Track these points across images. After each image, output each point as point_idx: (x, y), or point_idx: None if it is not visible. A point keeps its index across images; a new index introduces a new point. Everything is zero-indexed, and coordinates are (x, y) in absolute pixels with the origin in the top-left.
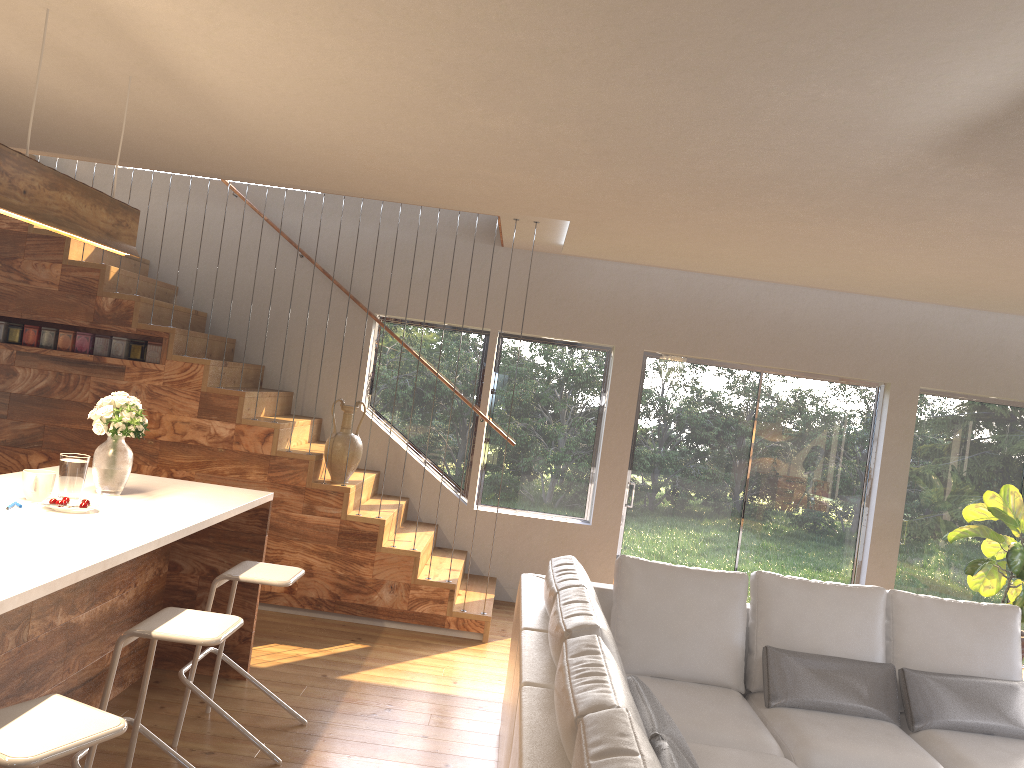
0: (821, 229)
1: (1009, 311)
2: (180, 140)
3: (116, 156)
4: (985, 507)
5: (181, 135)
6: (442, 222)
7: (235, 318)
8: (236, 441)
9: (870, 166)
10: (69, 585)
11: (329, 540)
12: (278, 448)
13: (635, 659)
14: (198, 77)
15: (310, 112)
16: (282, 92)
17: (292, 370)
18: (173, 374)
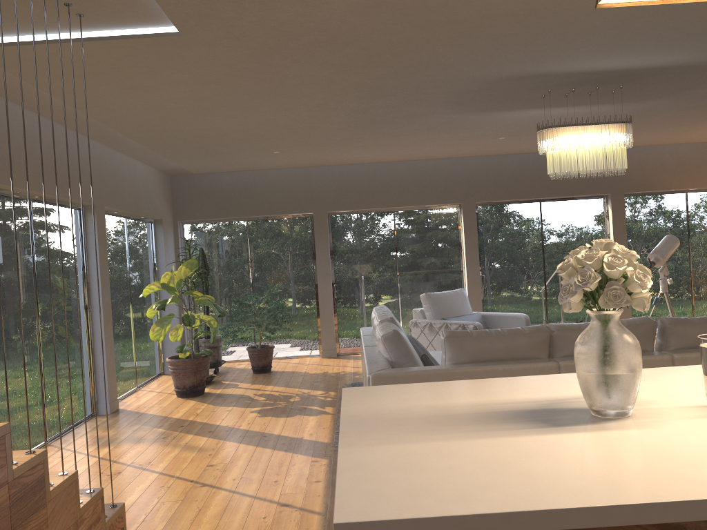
0: (313, 92)
1: (160, 152)
2: None
3: None
4: (154, 284)
5: None
6: None
7: None
8: None
9: (472, 74)
10: None
11: (2, 529)
12: None
13: None
14: None
15: None
16: None
17: None
18: None
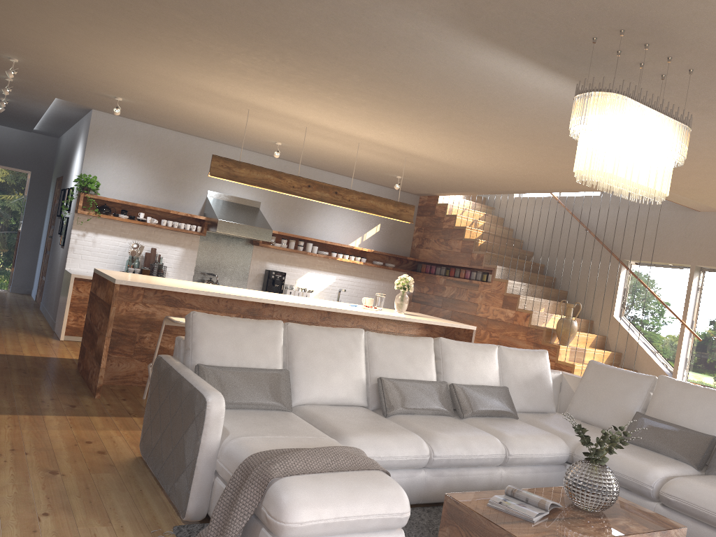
0: None
1: None
2: (461, 177)
3: (465, 189)
4: None
5: (457, 175)
6: (663, 201)
7: (556, 266)
8: (515, 319)
9: None
10: (317, 309)
11: None
12: (532, 324)
13: (573, 409)
14: (415, 153)
15: (459, 156)
16: (438, 151)
17: (580, 293)
18: (494, 287)
